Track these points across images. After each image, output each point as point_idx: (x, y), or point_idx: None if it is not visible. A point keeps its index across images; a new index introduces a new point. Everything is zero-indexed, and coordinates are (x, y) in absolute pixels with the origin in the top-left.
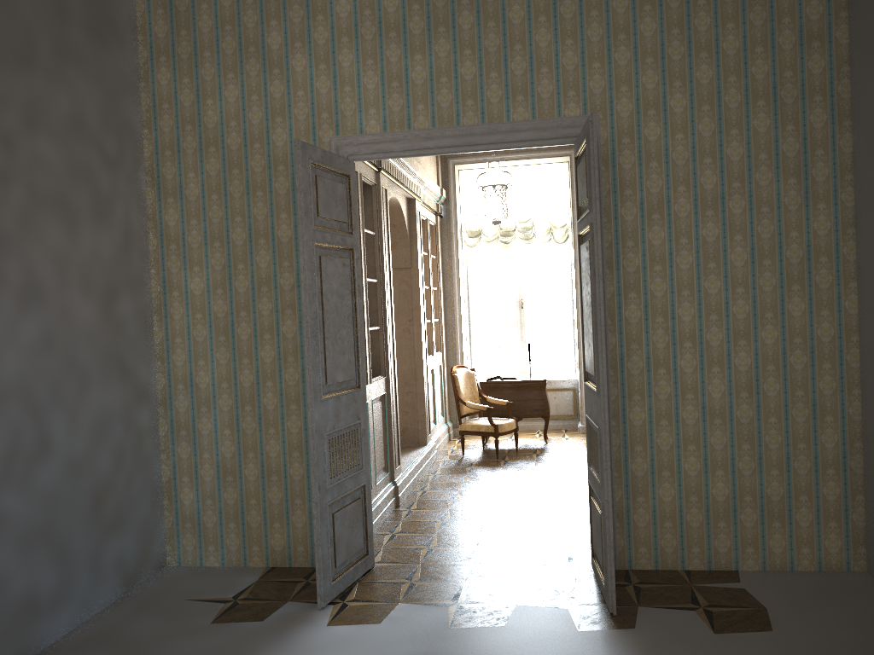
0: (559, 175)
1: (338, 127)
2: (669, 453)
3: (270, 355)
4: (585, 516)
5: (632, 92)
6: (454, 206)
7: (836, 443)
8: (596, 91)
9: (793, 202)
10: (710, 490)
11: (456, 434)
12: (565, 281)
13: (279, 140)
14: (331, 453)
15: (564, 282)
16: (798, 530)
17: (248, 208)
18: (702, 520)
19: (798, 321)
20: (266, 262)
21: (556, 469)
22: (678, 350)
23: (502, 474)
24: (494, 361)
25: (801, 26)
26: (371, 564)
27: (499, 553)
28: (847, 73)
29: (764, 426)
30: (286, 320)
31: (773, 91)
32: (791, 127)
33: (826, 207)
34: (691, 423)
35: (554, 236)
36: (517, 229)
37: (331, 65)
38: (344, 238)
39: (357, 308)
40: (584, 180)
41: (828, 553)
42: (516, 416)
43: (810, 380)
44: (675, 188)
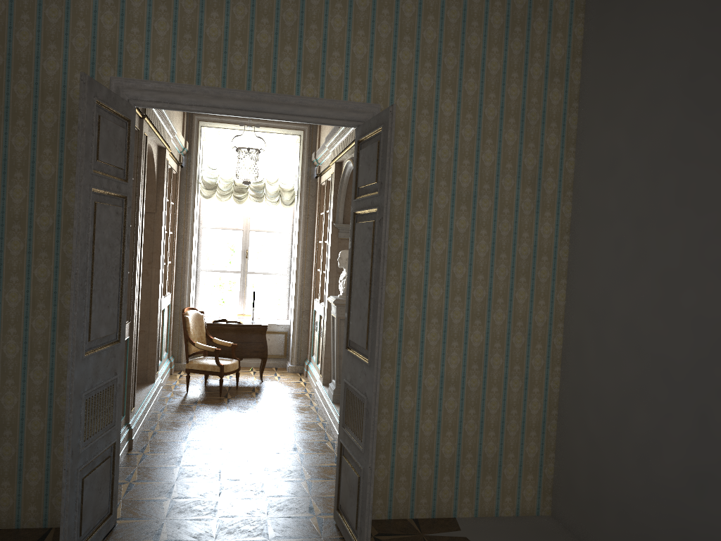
0: (291, 145)
1: (121, 68)
2: (410, 415)
3: (17, 299)
4: (314, 460)
5: (410, 90)
6: (195, 159)
7: (539, 410)
8: (380, 83)
9: (527, 208)
10: (440, 448)
11: (176, 368)
12: (286, 238)
13: (51, 68)
14: (87, 414)
15: (285, 239)
16: (504, 482)
17: (5, 136)
18: (431, 474)
19: (521, 308)
20: (22, 198)
21: (277, 409)
22: (426, 324)
23: (228, 413)
24: (217, 302)
25: (548, 62)
26: (114, 523)
27: (243, 505)
28: (576, 109)
29: (487, 394)
30: (39, 263)
31: (522, 112)
32: (532, 145)
33: (551, 216)
34: (431, 389)
35: (282, 198)
36: (250, 188)
37: (120, 1)
38: (119, 185)
39: (125, 259)
40: (372, 164)
41: (524, 500)
42: (238, 356)
43: (525, 357)
44: (438, 182)
